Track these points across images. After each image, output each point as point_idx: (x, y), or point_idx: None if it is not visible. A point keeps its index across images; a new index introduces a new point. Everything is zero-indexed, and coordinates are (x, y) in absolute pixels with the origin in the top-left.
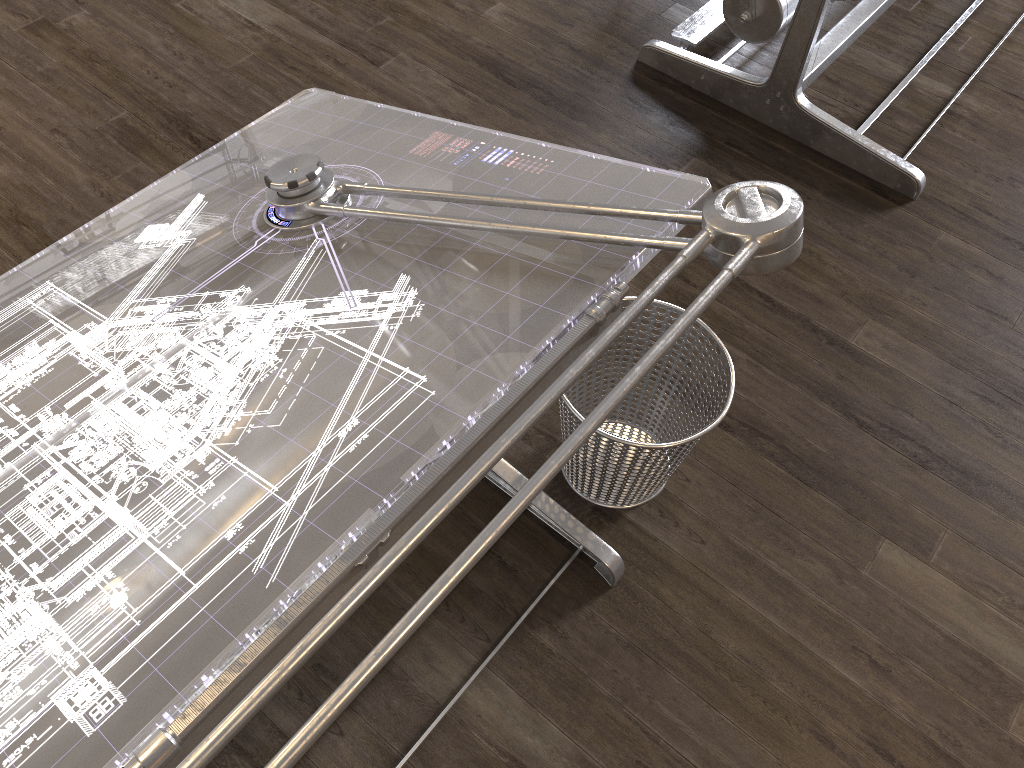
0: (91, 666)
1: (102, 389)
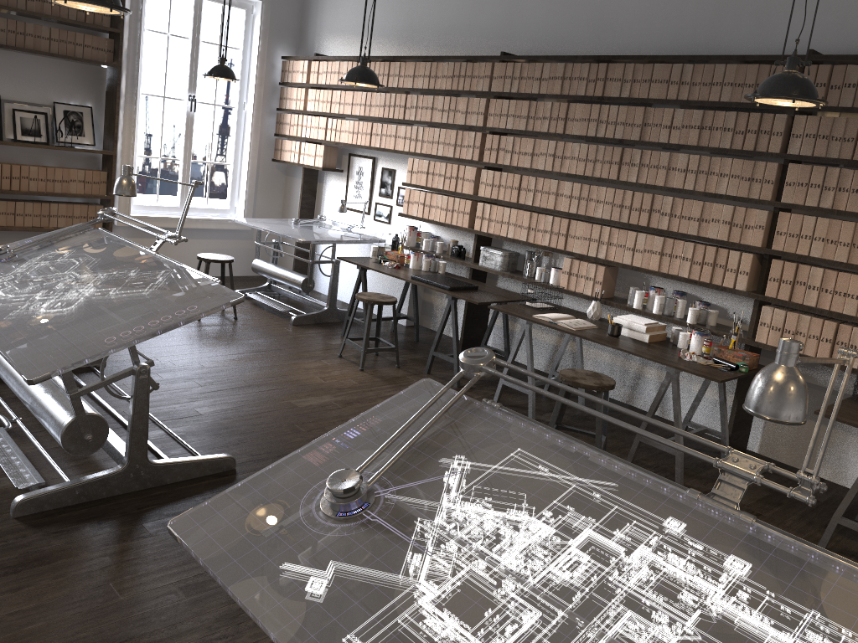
0: (664, 519)
1: (489, 562)
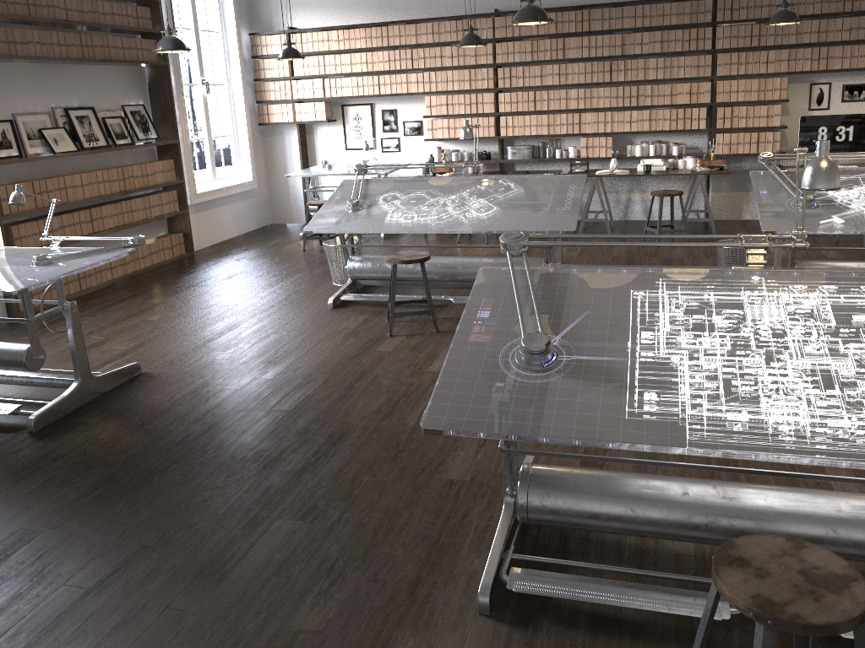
0: None
1: None
